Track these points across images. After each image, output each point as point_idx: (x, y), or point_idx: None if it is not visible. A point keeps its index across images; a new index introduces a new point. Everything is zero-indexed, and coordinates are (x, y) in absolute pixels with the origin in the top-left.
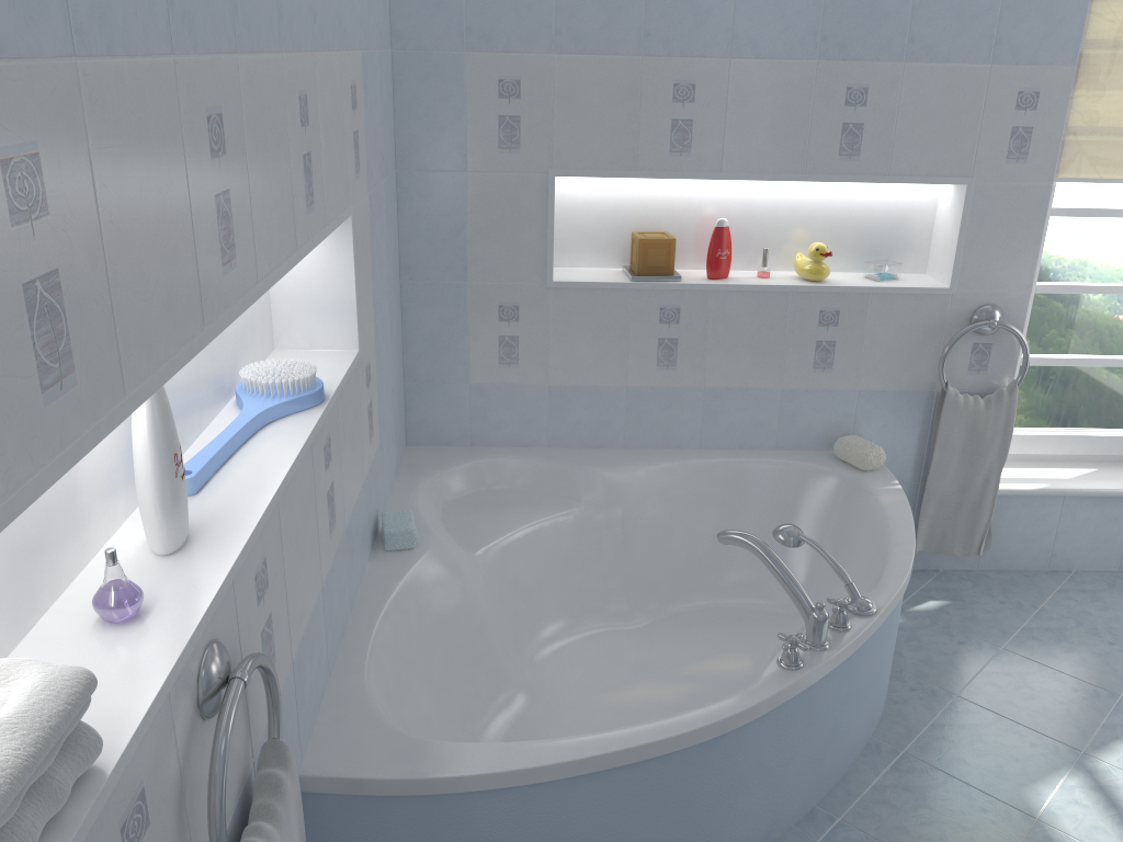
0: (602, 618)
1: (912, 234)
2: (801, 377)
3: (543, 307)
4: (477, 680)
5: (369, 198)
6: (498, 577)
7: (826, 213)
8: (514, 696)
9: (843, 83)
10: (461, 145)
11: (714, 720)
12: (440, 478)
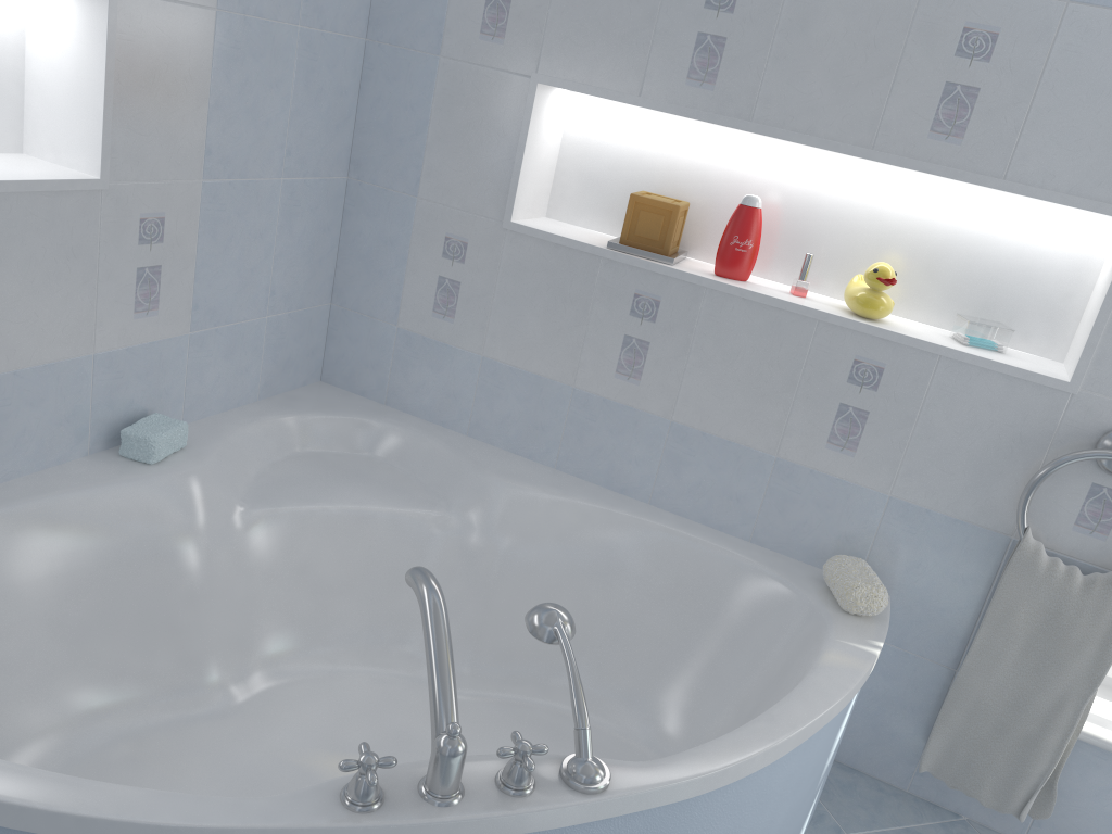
0: (417, 665)
1: (1054, 295)
2: (807, 450)
3: (494, 253)
4: (156, 657)
5: (219, 17)
6: (276, 550)
7: (923, 231)
8: (209, 701)
9: (960, 20)
10: (439, 21)
11: (127, 818)
12: (310, 421)
